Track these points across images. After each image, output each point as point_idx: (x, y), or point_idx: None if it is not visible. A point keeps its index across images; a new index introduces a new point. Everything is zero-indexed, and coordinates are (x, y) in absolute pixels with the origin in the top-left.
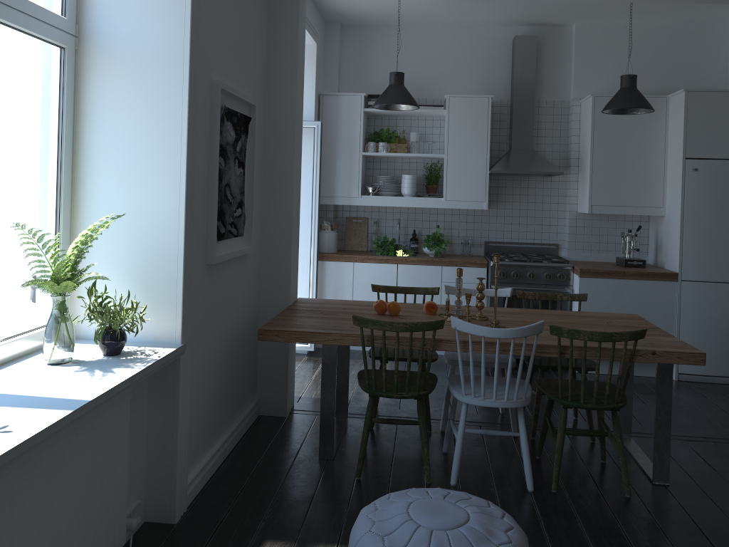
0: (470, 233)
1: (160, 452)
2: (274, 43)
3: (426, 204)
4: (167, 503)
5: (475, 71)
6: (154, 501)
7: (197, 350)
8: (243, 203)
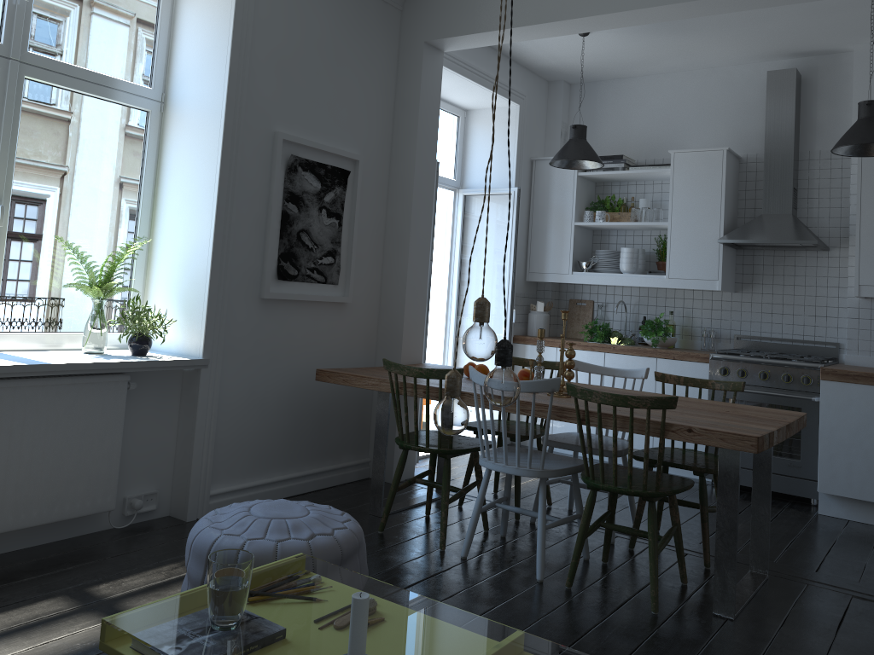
0: (716, 324)
1: (183, 454)
2: (400, 101)
3: (645, 282)
4: (183, 502)
5: (723, 121)
6: (175, 498)
7: (240, 375)
8: (337, 253)
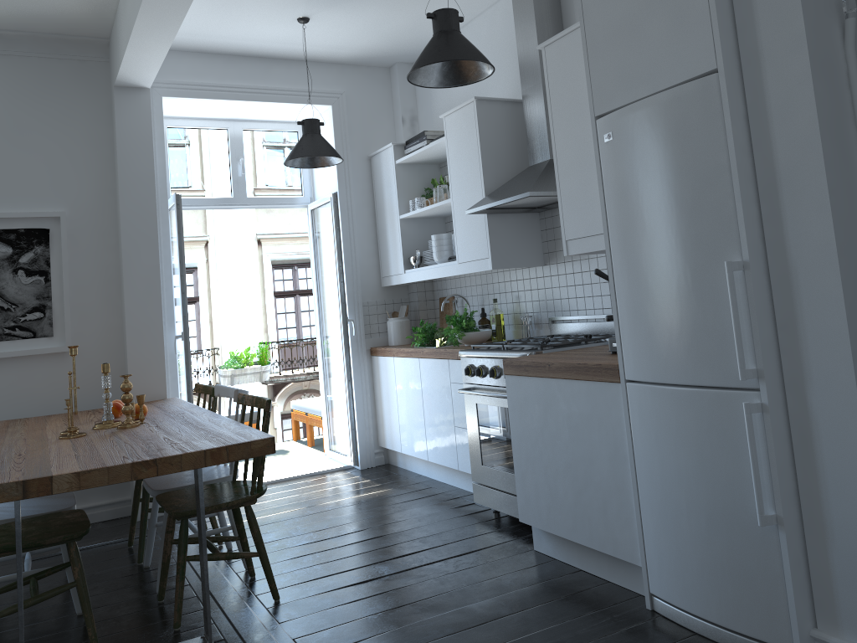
0: (536, 307)
1: None
2: (114, 148)
3: (446, 271)
4: None
5: (510, 62)
6: None
7: None
8: (47, 307)
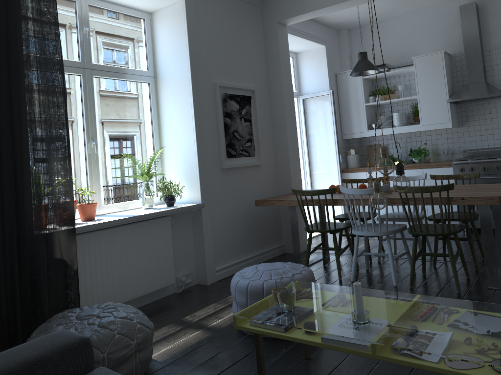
0: (450, 146)
1: (199, 252)
2: (269, 55)
3: (409, 129)
4: (204, 276)
5: (438, 36)
6: (199, 275)
7: (218, 209)
8: (252, 139)
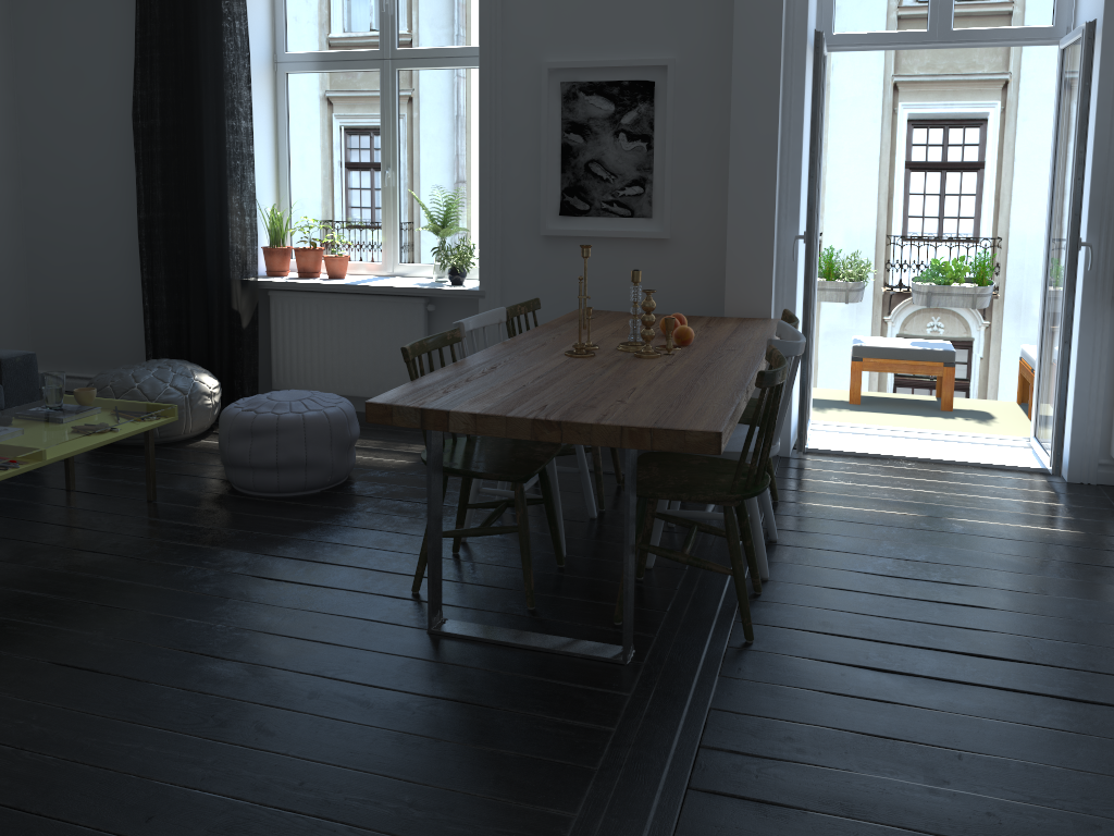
0: None
1: None
2: None
3: None
4: None
5: None
6: None
7: None
8: (647, 181)
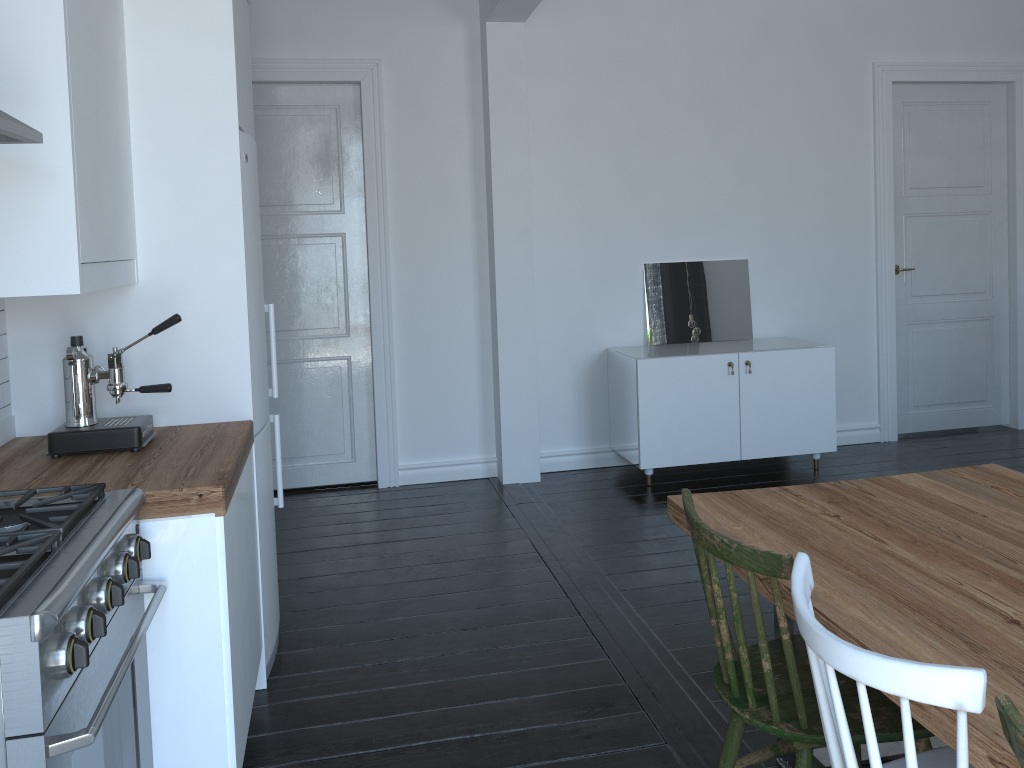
0: None
1: None
2: None
3: None
4: None
5: None
6: None
7: None
8: None
